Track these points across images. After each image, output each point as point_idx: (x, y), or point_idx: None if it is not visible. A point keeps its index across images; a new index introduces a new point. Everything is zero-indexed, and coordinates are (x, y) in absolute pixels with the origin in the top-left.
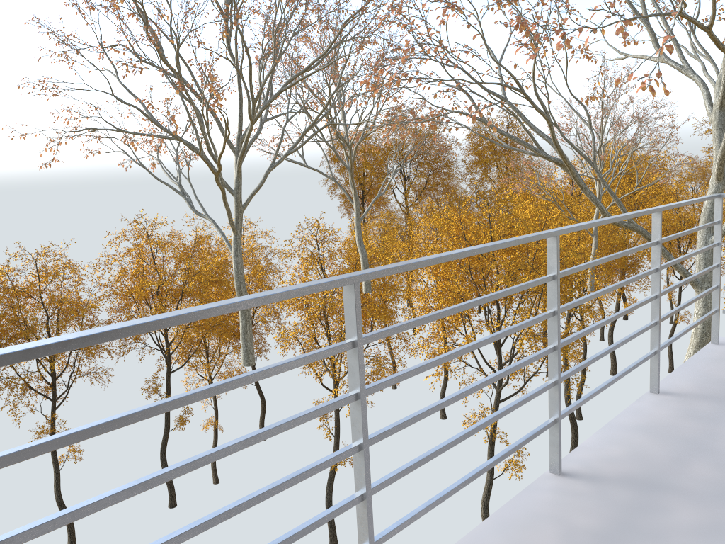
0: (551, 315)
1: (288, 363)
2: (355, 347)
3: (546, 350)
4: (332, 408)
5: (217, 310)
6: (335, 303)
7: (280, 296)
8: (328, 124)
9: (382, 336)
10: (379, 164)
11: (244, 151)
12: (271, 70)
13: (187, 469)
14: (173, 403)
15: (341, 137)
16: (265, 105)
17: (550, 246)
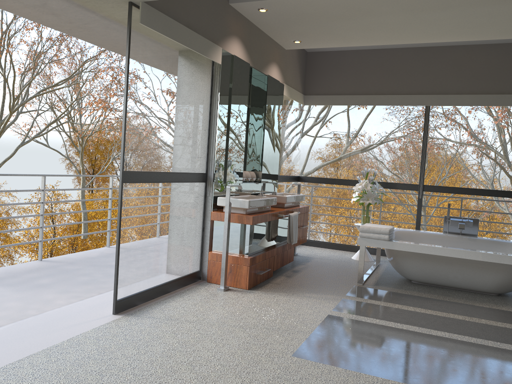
0: (109, 199)
1: (26, 190)
2: (43, 191)
3: (106, 209)
4: (35, 203)
5: (12, 174)
6: (60, 248)
7: (26, 175)
8: (66, 122)
9: (51, 190)
10: (107, 152)
11: (2, 131)
12: (29, 82)
13: (1, 205)
14: (0, 191)
15: (77, 130)
16: (22, 103)
17: (110, 179)
